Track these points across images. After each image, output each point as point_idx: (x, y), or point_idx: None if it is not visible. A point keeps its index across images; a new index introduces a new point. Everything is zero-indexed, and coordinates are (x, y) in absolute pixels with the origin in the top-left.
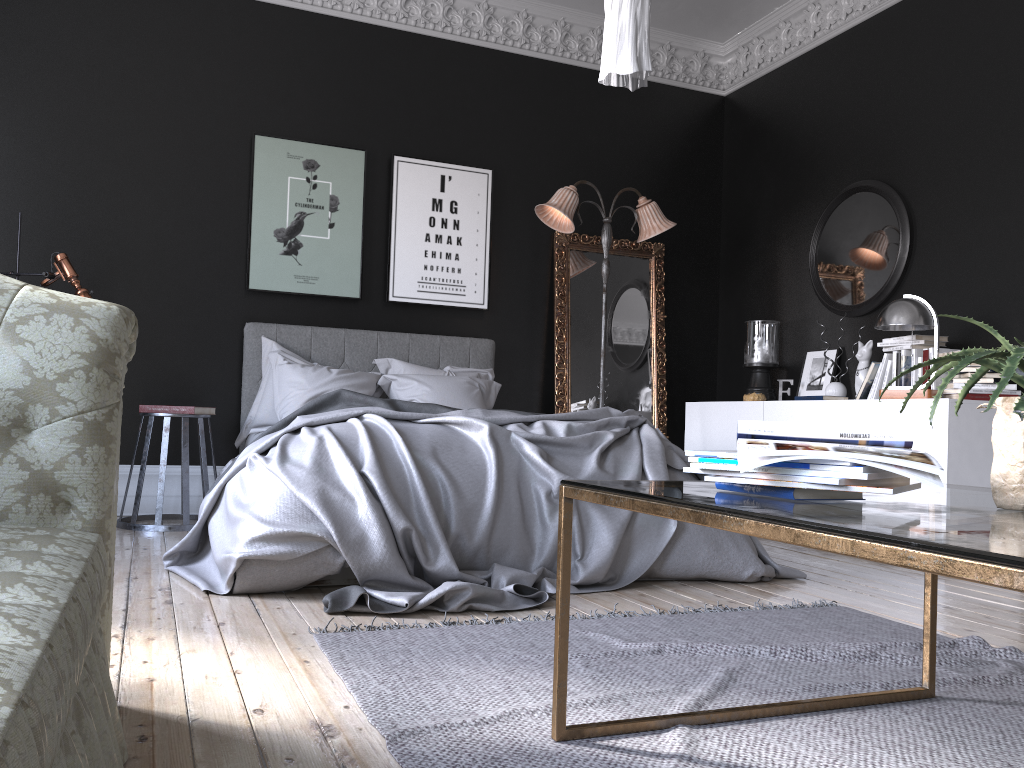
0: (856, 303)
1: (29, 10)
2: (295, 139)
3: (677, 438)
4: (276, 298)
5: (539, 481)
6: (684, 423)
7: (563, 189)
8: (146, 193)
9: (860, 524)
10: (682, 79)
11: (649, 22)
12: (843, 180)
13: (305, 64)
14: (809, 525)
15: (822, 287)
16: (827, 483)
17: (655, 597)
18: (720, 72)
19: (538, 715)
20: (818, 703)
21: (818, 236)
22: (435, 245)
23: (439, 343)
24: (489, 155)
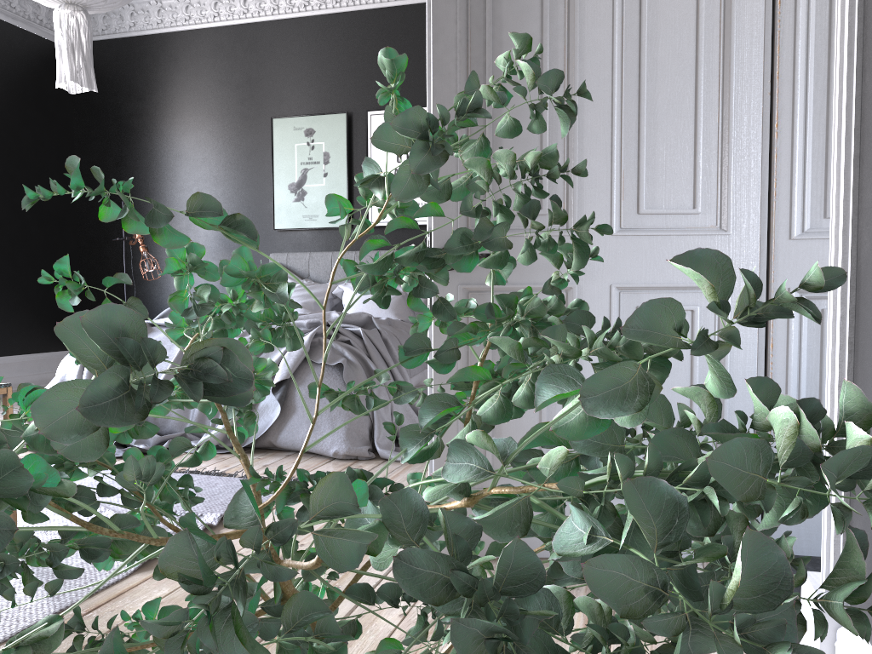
0: None
1: (150, 70)
2: (298, 115)
3: None
4: (295, 233)
5: None
6: None
7: None
8: (215, 173)
9: None
10: None
11: (69, 44)
12: None
13: (305, 57)
14: None
15: None
16: None
17: (222, 461)
18: None
19: None
20: None
21: None
22: None
23: None
24: None
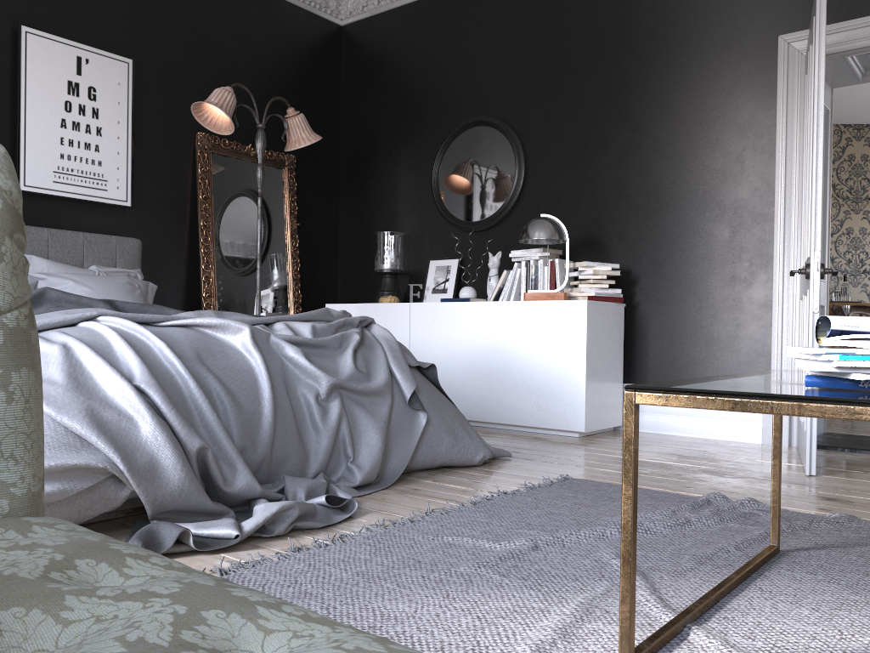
0: (476, 220)
1: None
2: None
3: None
4: None
5: (305, 384)
6: None
7: (222, 89)
8: None
9: None
10: (308, 2)
11: None
12: (462, 114)
13: None
14: None
15: (444, 205)
16: None
17: (430, 490)
18: (339, 3)
19: (562, 645)
20: (741, 576)
21: (440, 161)
22: (72, 133)
23: (83, 240)
24: (128, 43)
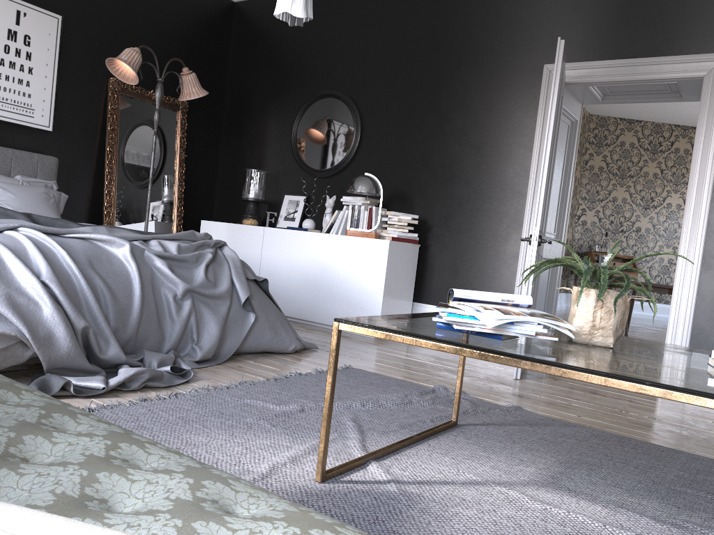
0: (322, 169)
1: None
2: None
3: None
4: None
5: (167, 287)
6: None
7: (131, 49)
8: None
9: (593, 366)
10: None
11: None
12: (319, 86)
13: None
14: (574, 368)
15: (299, 154)
16: (528, 334)
17: (250, 368)
18: None
19: (289, 466)
20: (420, 436)
21: (299, 120)
22: (9, 70)
23: (11, 155)
24: (59, 2)
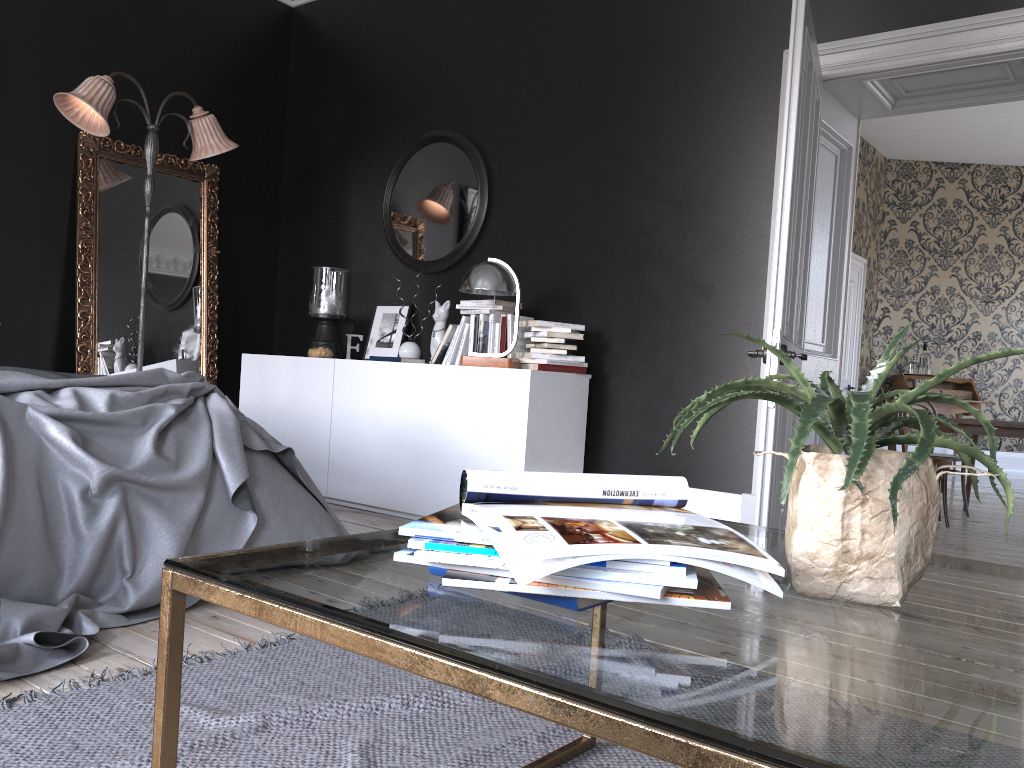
0: (431, 259)
1: None
2: None
3: (228, 392)
4: None
5: (71, 475)
6: (237, 375)
7: (95, 78)
8: None
9: (805, 733)
10: None
11: None
12: (422, 126)
13: None
14: (733, 745)
15: (396, 238)
16: (642, 595)
17: (233, 619)
18: None
19: None
20: None
21: (394, 182)
22: None
23: None
24: None
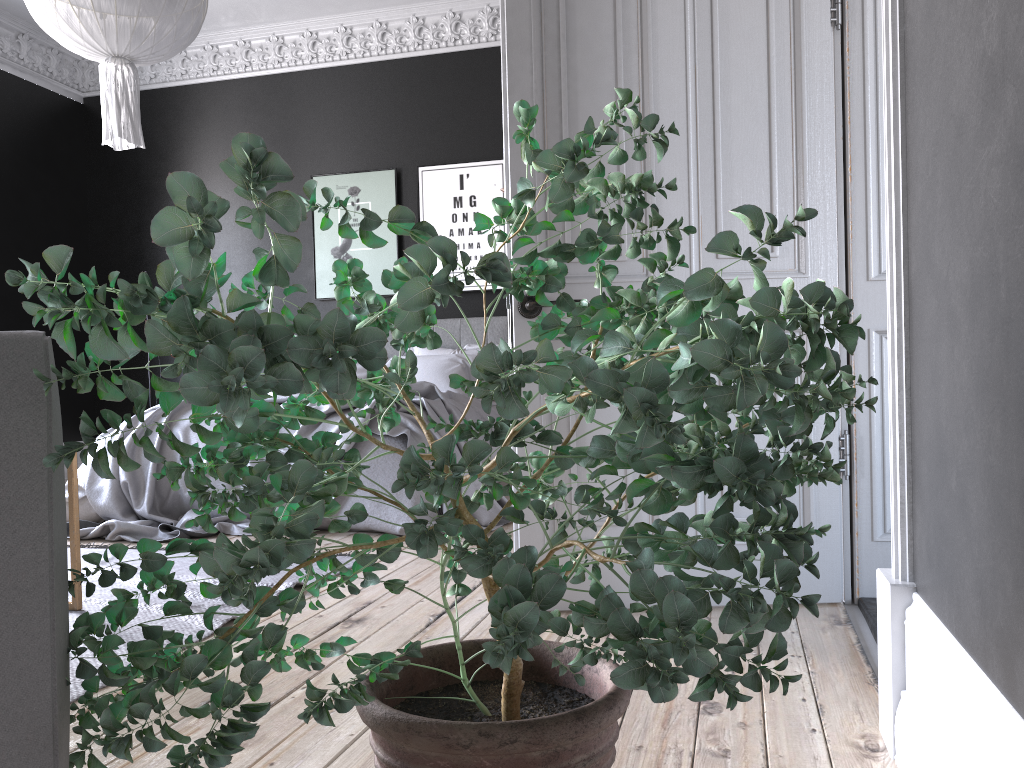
0: None
1: (173, 126)
2: (341, 173)
3: None
4: None
5: None
6: None
7: None
8: (248, 238)
9: None
10: None
11: (117, 99)
12: None
13: (348, 109)
14: None
15: None
16: None
17: None
18: None
19: None
20: None
21: None
22: (458, 238)
23: (459, 325)
24: None
